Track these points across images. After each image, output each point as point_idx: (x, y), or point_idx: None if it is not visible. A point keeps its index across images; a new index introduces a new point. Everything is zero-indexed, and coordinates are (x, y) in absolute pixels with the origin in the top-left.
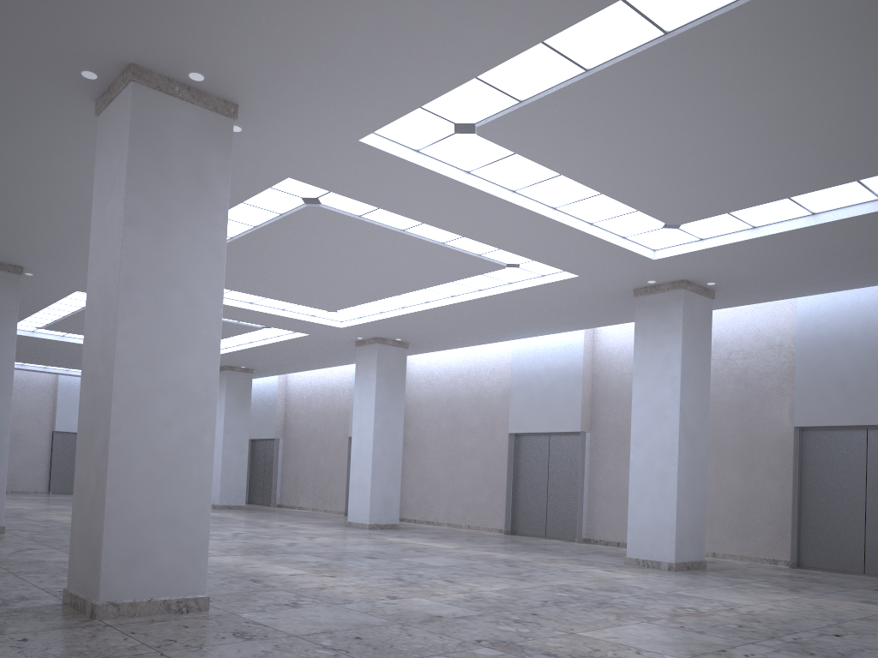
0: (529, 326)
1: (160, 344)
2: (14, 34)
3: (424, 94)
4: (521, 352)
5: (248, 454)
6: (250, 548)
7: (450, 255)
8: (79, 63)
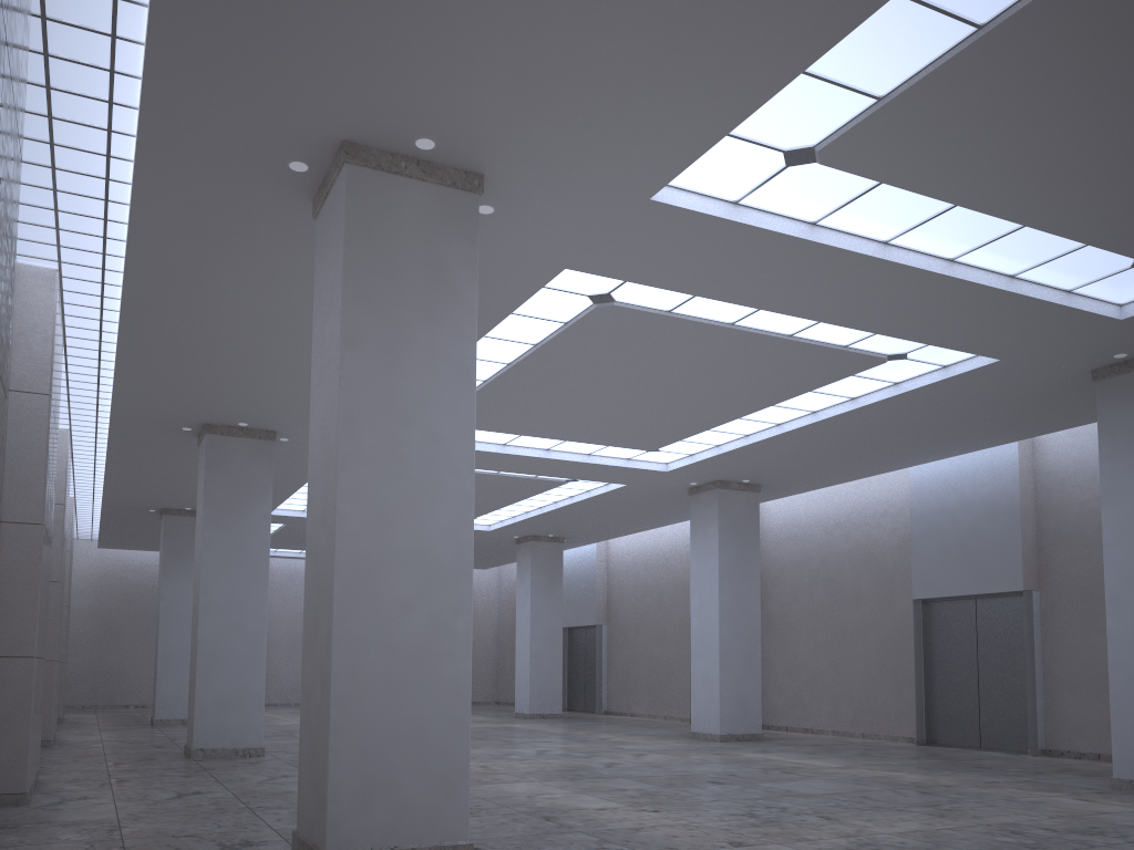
0: (931, 443)
1: (394, 500)
2: (204, 128)
3: (732, 112)
4: (924, 483)
5: (564, 647)
6: (554, 771)
7: (803, 352)
8: (284, 153)
